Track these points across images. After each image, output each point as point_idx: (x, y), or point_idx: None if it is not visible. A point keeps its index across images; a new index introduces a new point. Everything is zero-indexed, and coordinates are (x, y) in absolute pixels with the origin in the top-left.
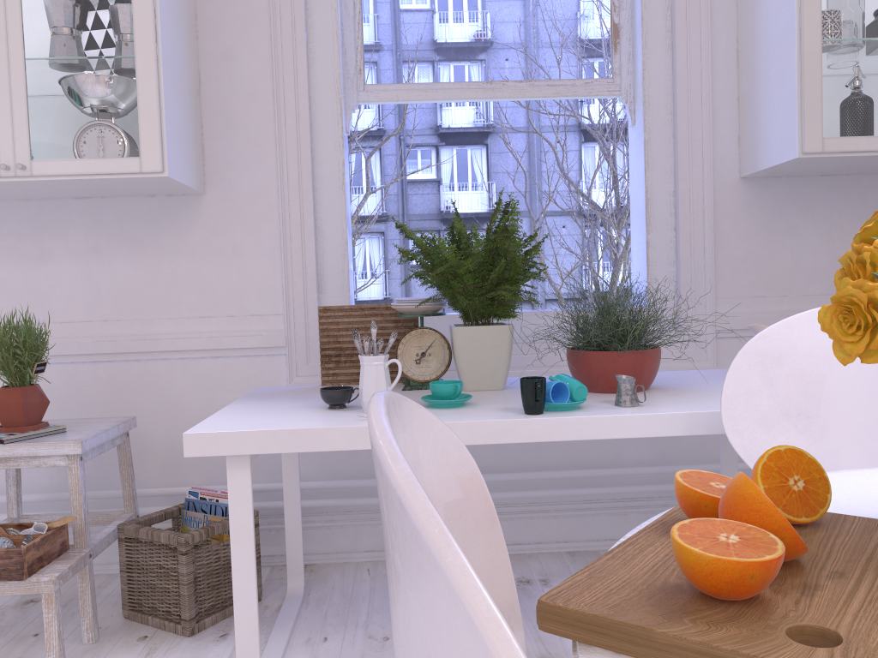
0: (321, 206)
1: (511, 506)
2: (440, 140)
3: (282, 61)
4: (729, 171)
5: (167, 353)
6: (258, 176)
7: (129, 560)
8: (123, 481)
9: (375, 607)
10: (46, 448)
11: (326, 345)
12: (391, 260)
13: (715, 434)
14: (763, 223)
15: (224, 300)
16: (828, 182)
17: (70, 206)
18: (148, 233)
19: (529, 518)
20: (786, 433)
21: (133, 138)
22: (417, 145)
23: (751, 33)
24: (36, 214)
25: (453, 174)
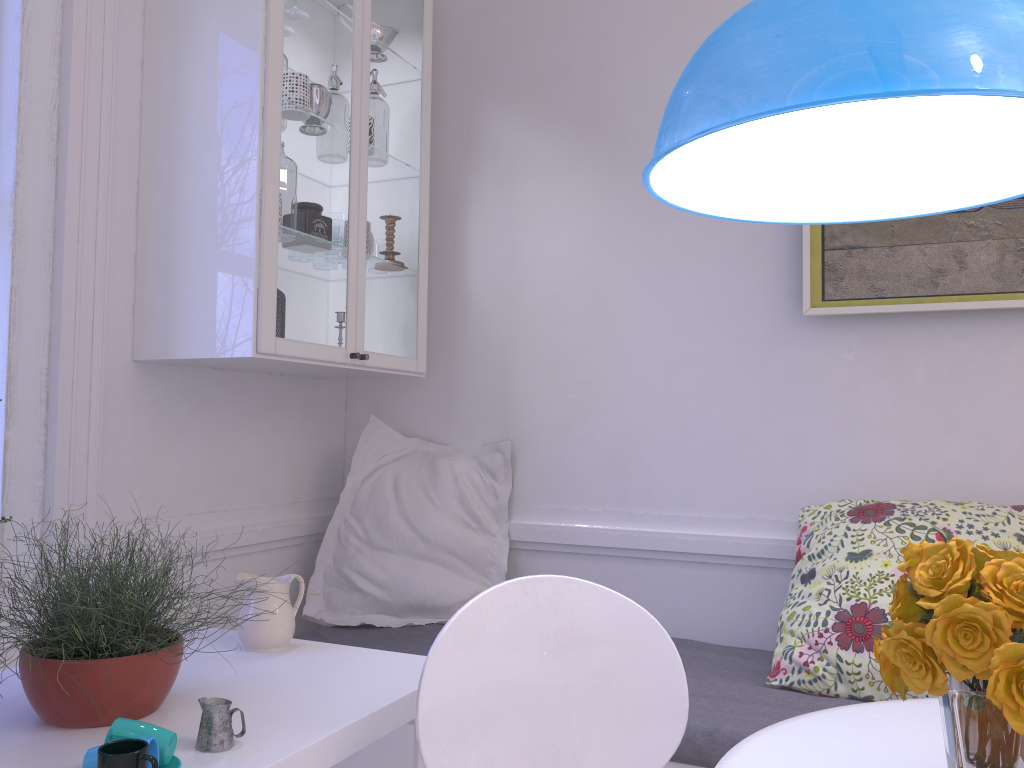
0: None
1: None
2: None
3: None
4: (121, 350)
5: None
6: None
7: None
8: None
9: None
10: None
11: None
12: None
13: None
14: (154, 421)
15: None
16: (218, 377)
17: None
18: None
19: None
20: (479, 743)
21: None
22: None
23: (169, 183)
24: None
25: None
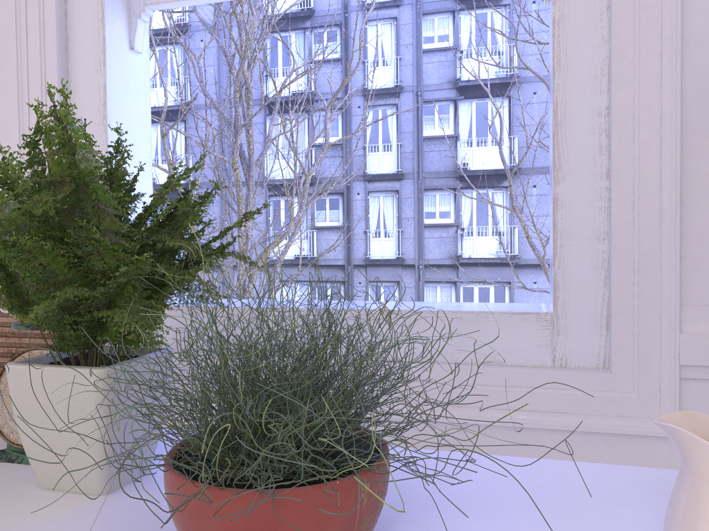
0: None
1: None
2: (458, 93)
3: None
4: None
5: None
6: None
7: None
8: None
9: None
10: None
11: None
12: (404, 219)
13: None
14: None
15: None
16: None
17: None
18: None
19: None
20: None
21: None
22: (435, 100)
23: None
24: None
25: (471, 129)
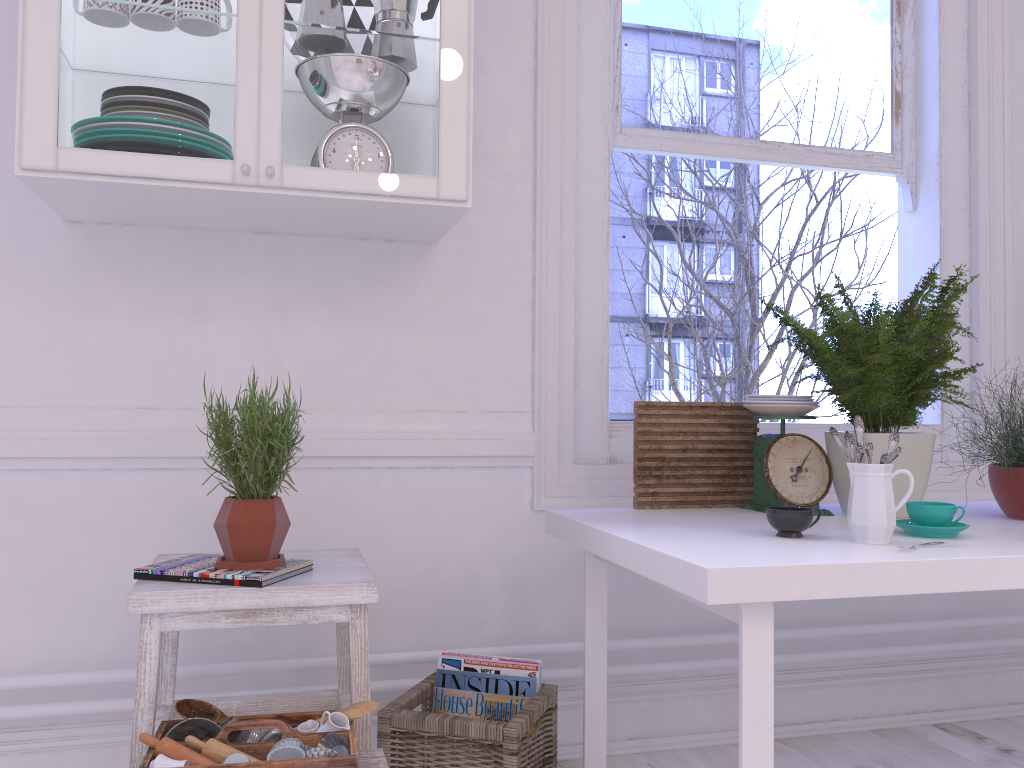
0: (579, 272)
1: (796, 672)
2: None
3: (547, 81)
4: None
5: (373, 459)
6: (508, 226)
7: (392, 766)
8: (340, 645)
9: None
10: (325, 594)
11: (646, 454)
12: None
13: None
14: None
15: (453, 389)
16: None
17: (247, 243)
18: (356, 290)
19: (817, 688)
20: None
21: (430, 150)
22: None
23: None
24: (195, 250)
25: None
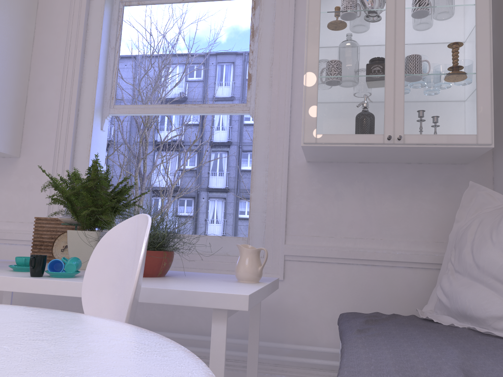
0: (76, 166)
1: None
2: None
3: (65, 91)
4: (300, 157)
5: None
6: (45, 149)
7: None
8: None
9: None
10: None
11: (35, 239)
12: (228, 214)
13: (281, 323)
14: (320, 190)
15: (19, 213)
16: (363, 167)
17: None
18: None
19: None
20: (106, 296)
21: None
22: (248, 150)
23: None
24: None
25: None
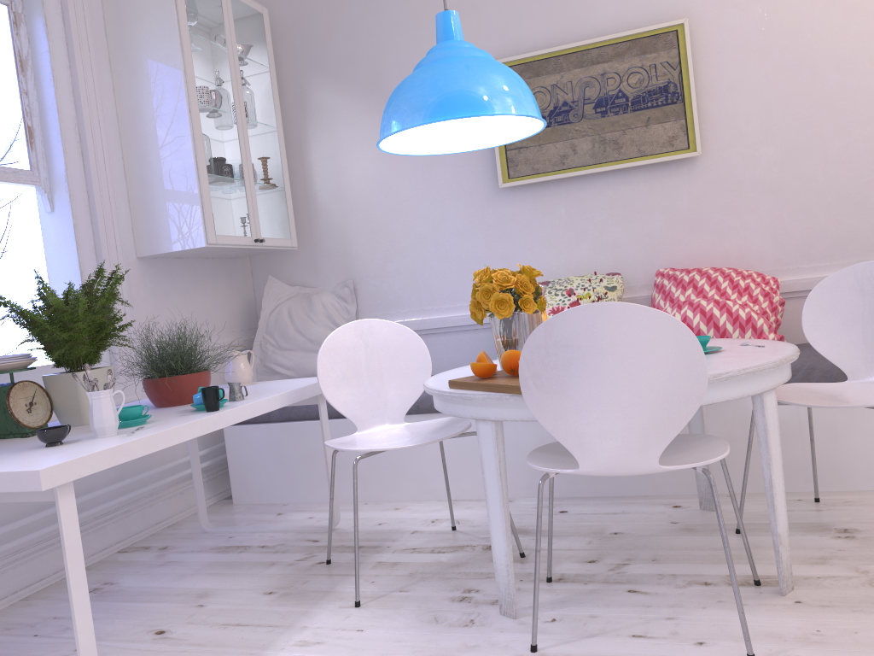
0: None
1: (24, 550)
2: None
3: None
4: (130, 252)
5: None
6: None
7: None
8: None
9: (15, 652)
10: None
11: None
12: None
13: None
14: (153, 290)
15: None
16: (180, 263)
17: None
18: None
19: (40, 556)
20: (344, 388)
21: None
22: None
23: (141, 157)
24: None
25: None
